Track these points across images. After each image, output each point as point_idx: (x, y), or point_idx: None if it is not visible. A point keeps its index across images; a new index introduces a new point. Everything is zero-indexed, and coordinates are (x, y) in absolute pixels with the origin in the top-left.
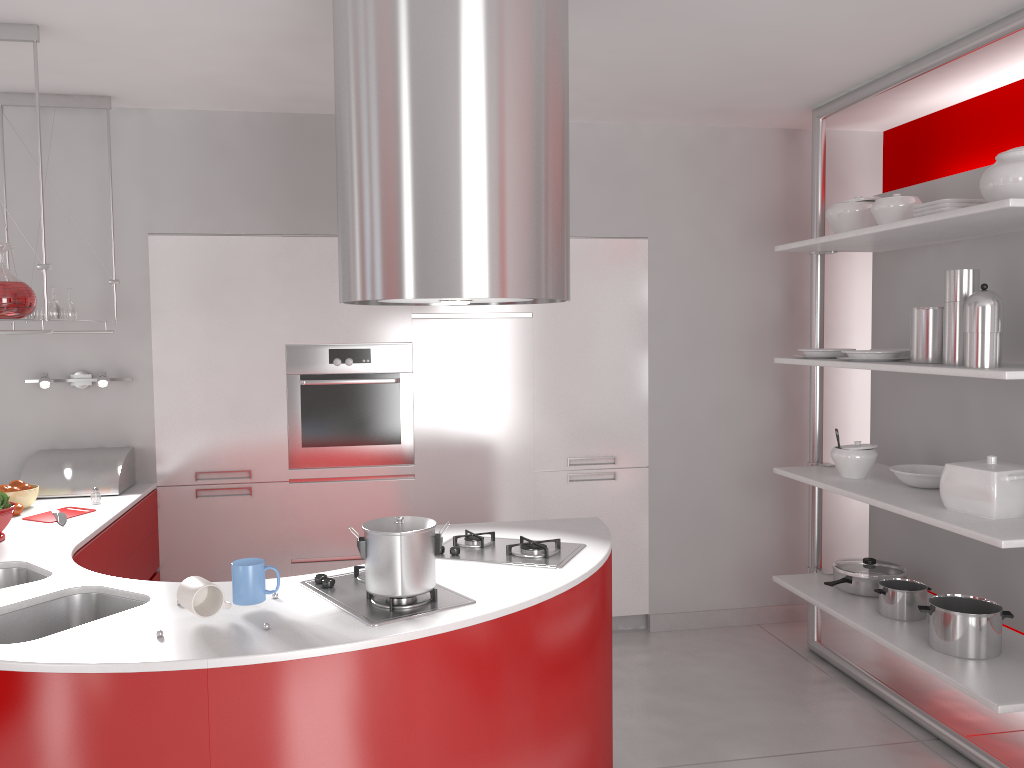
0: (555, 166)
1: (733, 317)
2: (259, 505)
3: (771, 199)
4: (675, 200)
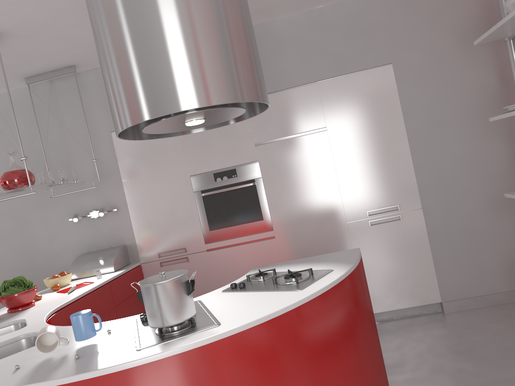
0: (221, 8)
1: (462, 100)
2: (193, 266)
3: (475, 15)
4: (405, 34)
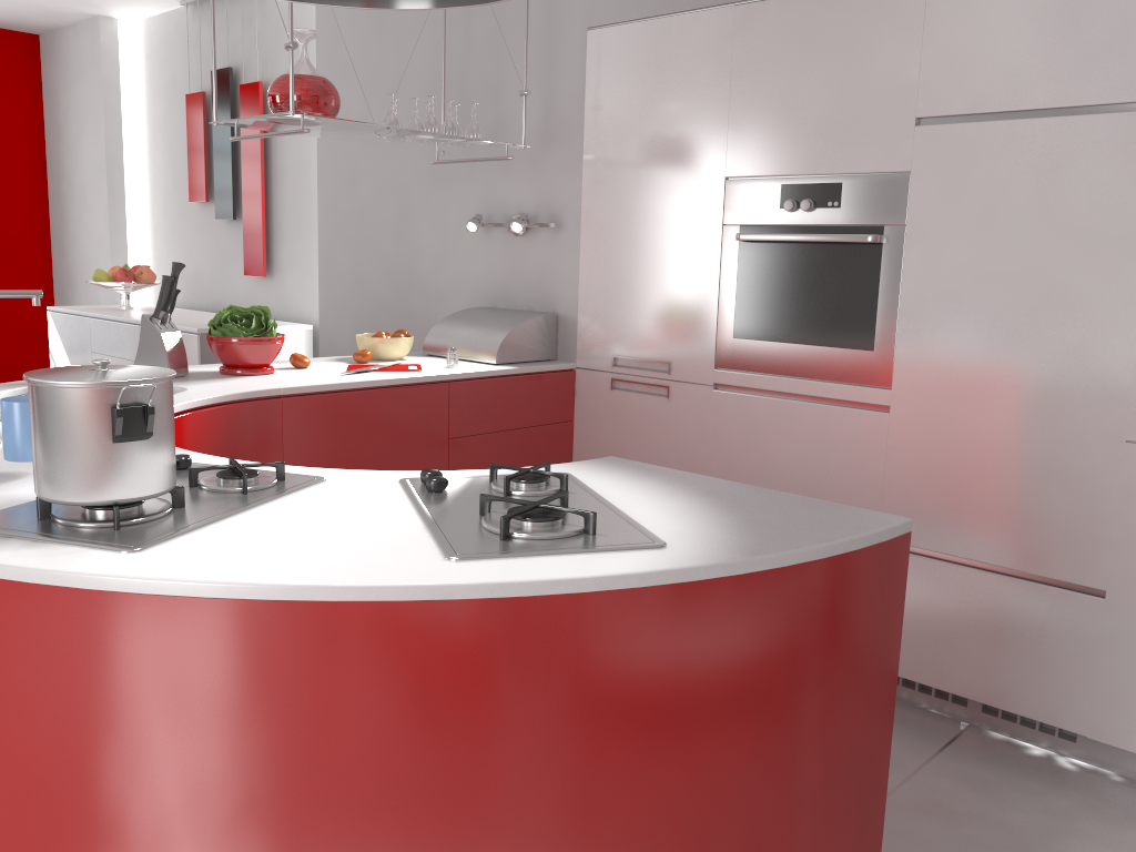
0: None
1: None
2: (676, 414)
3: None
4: None
